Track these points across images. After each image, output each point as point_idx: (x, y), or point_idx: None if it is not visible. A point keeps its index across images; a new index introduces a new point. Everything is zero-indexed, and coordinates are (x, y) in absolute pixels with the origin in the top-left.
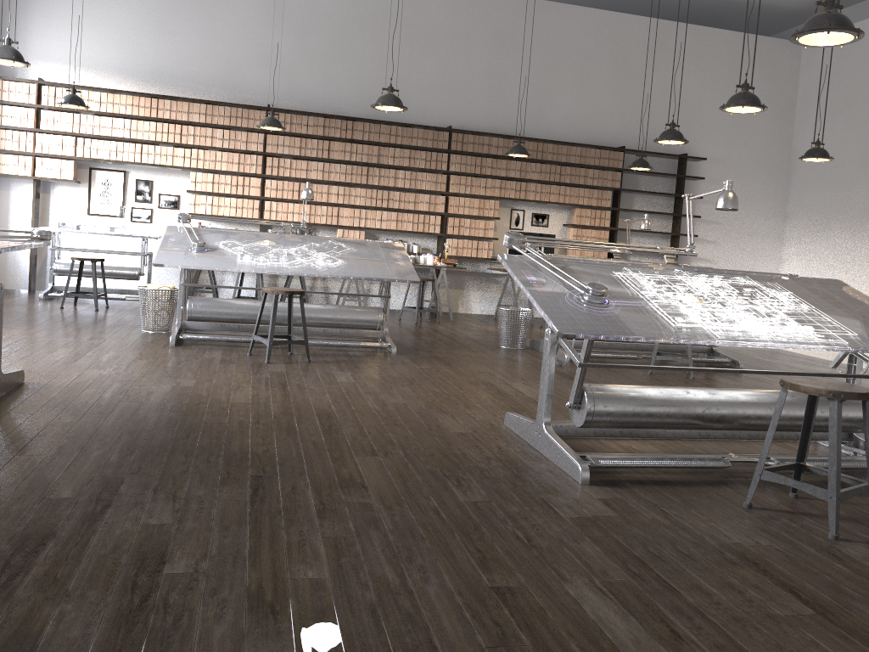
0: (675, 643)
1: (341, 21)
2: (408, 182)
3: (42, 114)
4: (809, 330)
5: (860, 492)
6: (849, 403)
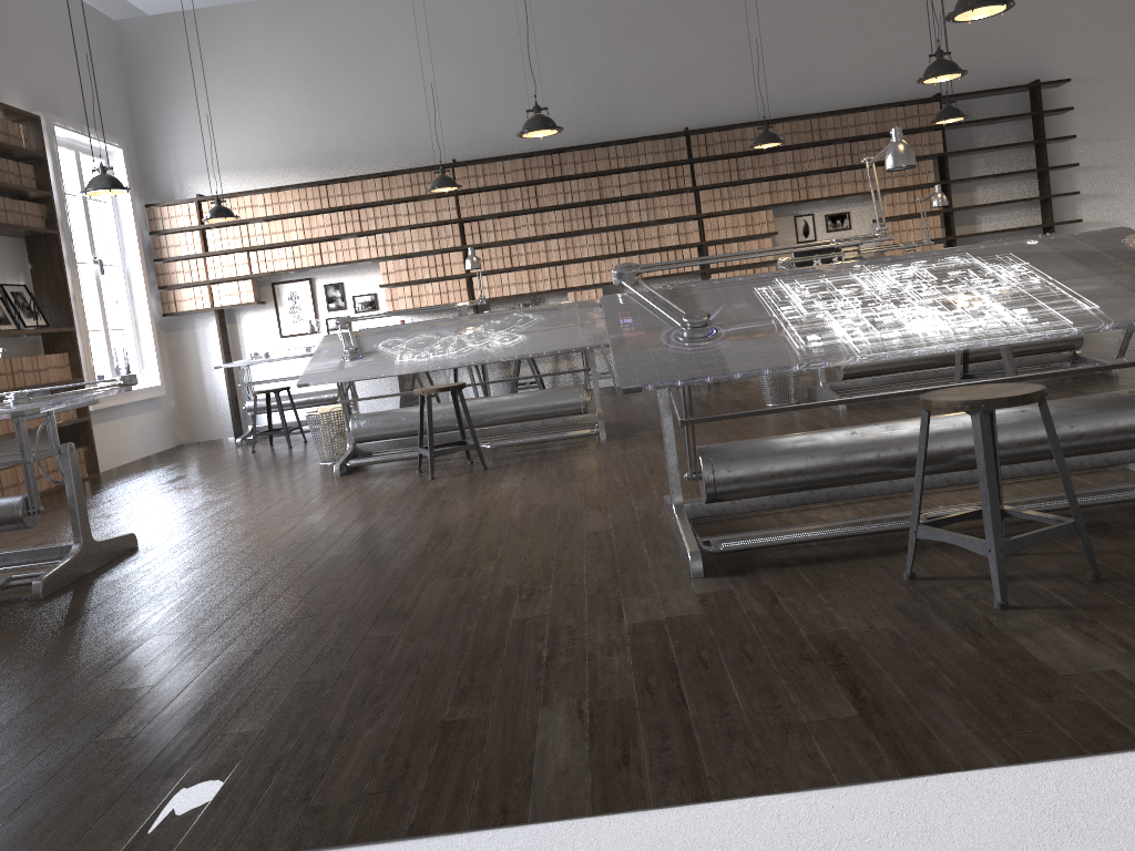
0: (613, 771)
1: (522, 32)
2: (645, 214)
3: (207, 234)
4: (1015, 315)
5: (1051, 537)
6: (1117, 407)
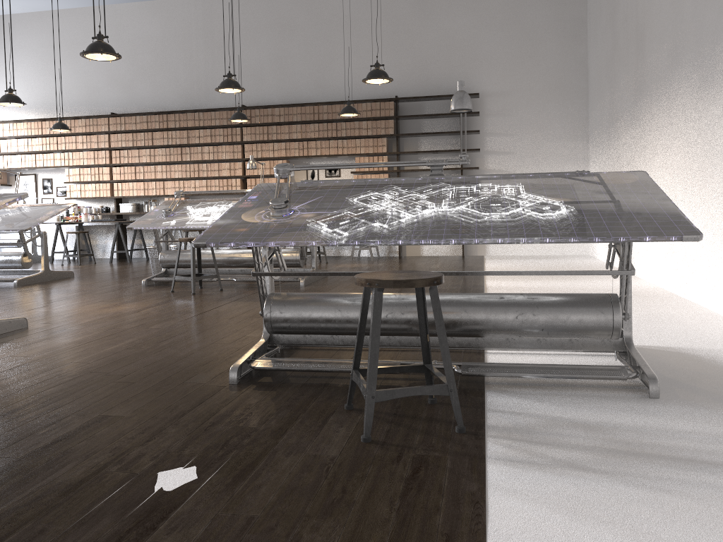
0: None
1: (160, 40)
2: (212, 155)
3: None
4: None
5: None
6: None
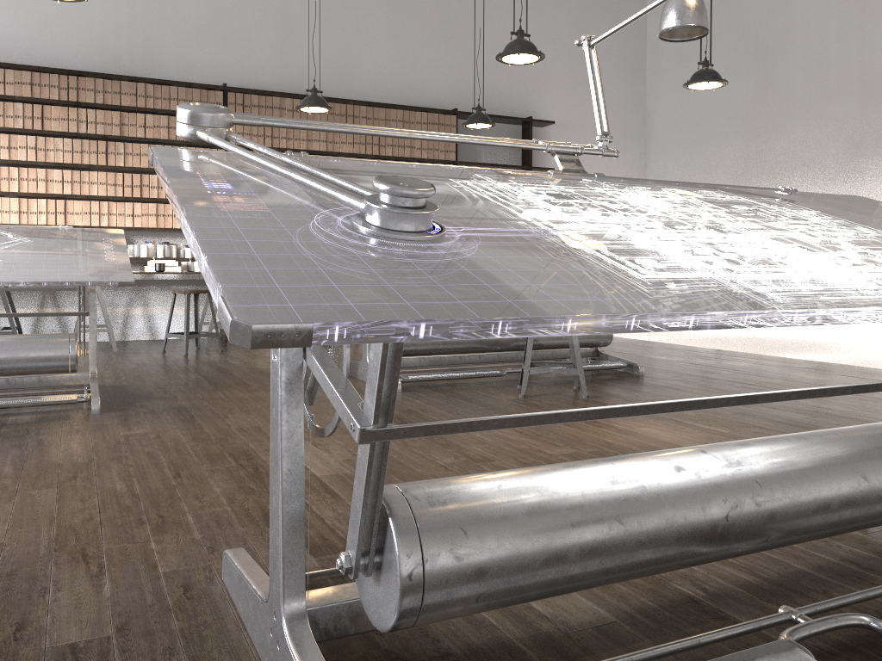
0: None
1: None
2: None
3: None
4: None
5: None
6: None
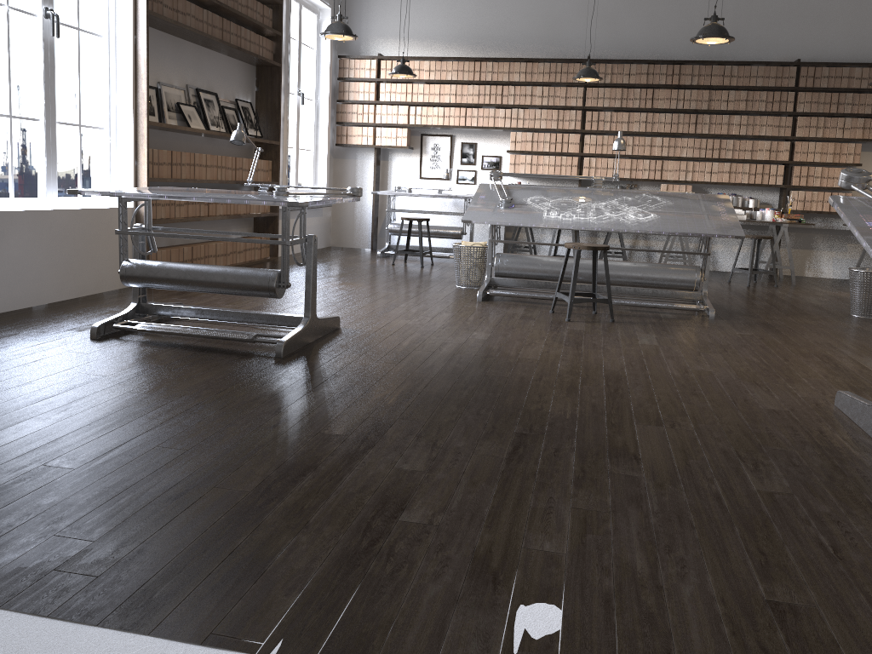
0: None
1: None
2: (744, 129)
3: (380, 87)
4: None
5: None
6: None
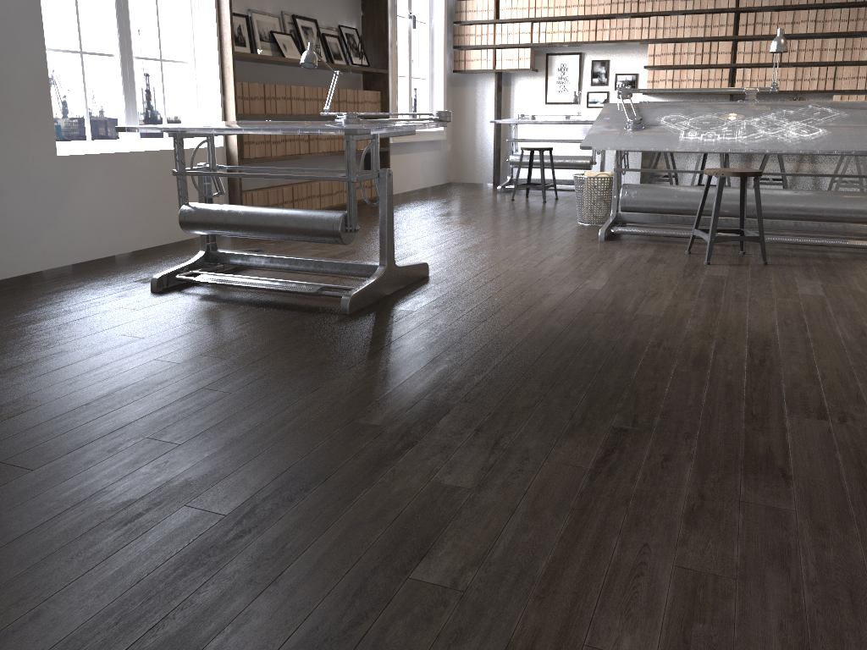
0: None
1: None
2: None
3: (500, 3)
4: None
5: None
6: None
